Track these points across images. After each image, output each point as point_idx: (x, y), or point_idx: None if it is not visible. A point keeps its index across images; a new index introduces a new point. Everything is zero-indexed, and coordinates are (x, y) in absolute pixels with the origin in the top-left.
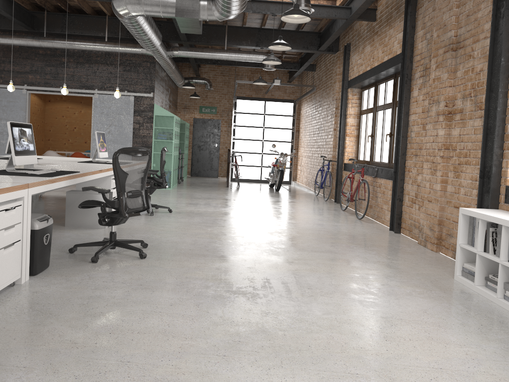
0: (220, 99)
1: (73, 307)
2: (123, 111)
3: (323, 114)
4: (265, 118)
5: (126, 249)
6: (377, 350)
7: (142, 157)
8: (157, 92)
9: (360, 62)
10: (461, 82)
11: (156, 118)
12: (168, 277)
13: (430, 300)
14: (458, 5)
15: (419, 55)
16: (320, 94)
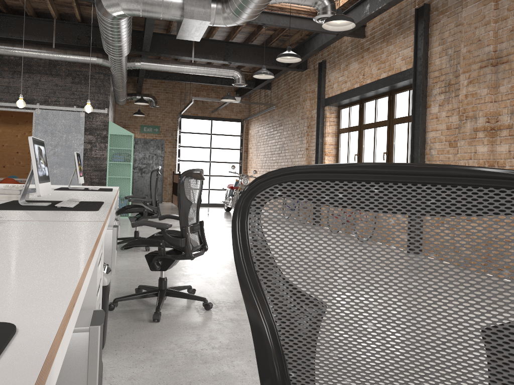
0: (163, 118)
1: None
2: (72, 129)
3: (287, 133)
4: (212, 138)
5: (173, 299)
6: None
7: (200, 181)
8: (110, 108)
9: (343, 80)
10: (506, 97)
11: (112, 137)
12: None
13: None
14: (495, 20)
15: (437, 71)
16: (280, 113)
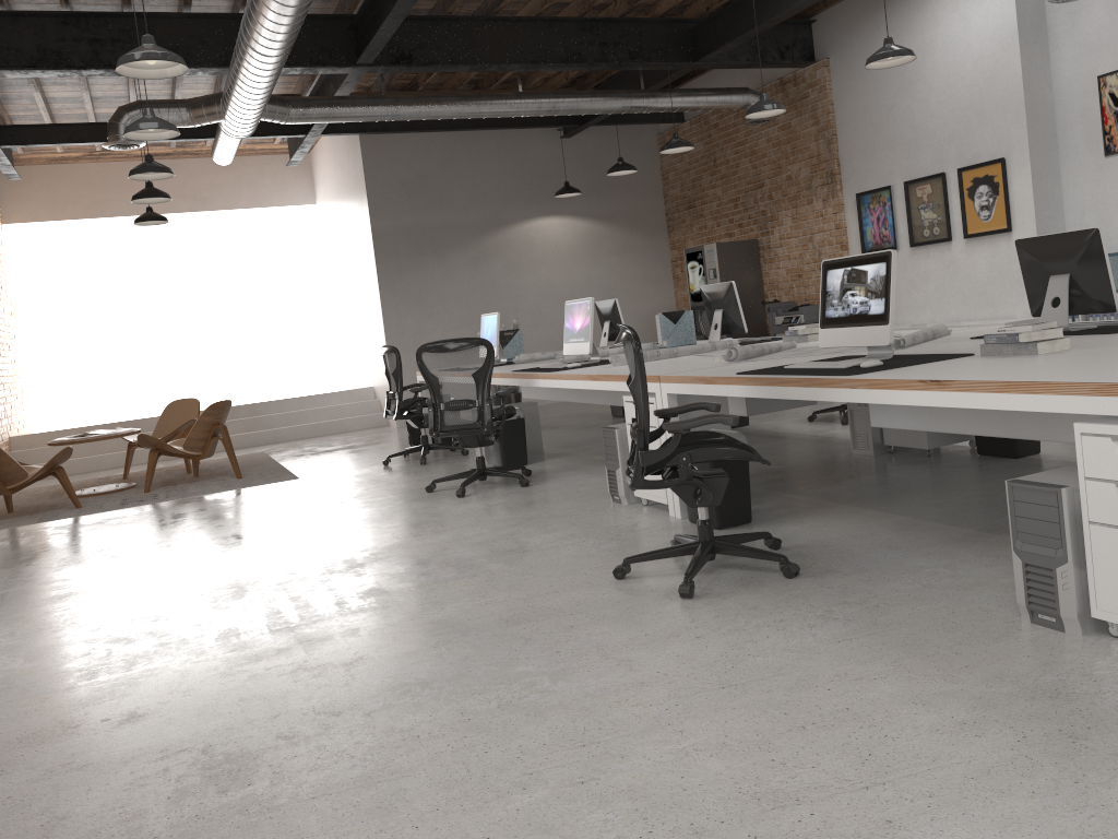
0: None
1: (549, 522)
2: None
3: None
4: None
5: (707, 582)
6: (186, 576)
7: (625, 347)
8: None
9: None
10: None
11: None
12: (503, 567)
13: (3, 657)
14: None
15: None
16: None
